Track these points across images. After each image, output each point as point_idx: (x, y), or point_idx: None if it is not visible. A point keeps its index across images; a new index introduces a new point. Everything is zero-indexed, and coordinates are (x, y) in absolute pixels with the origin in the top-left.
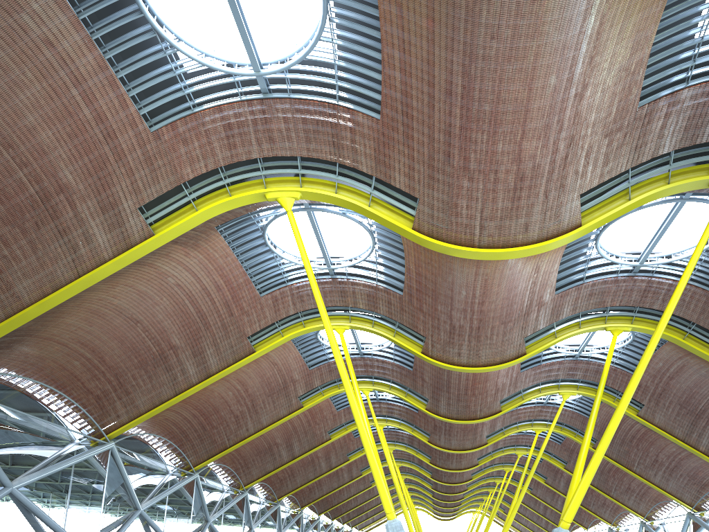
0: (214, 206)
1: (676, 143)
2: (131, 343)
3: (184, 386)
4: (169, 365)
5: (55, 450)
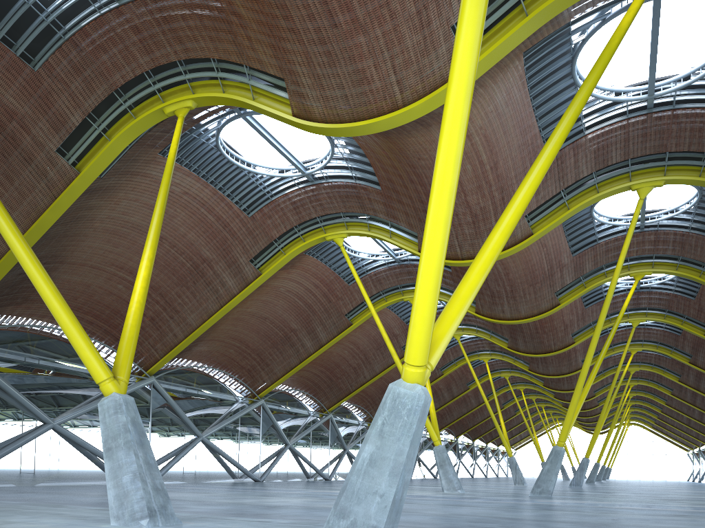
0: (294, 250)
1: (592, 168)
2: (264, 332)
3: (305, 356)
4: (292, 342)
5: (226, 409)
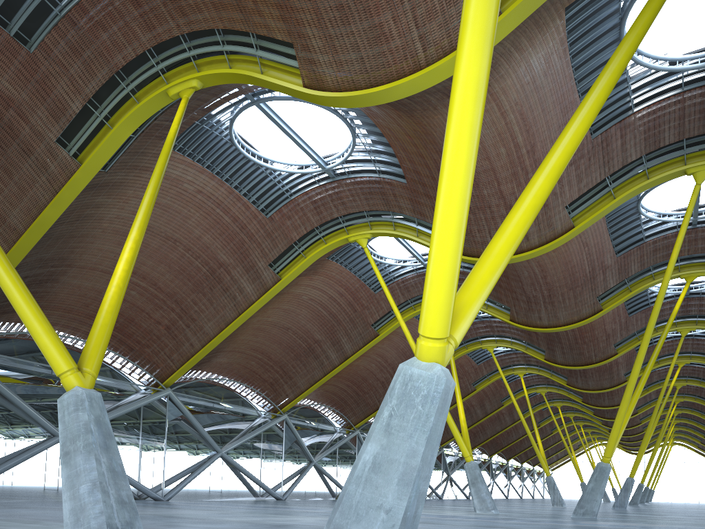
0: (315, 253)
1: (642, 151)
2: (287, 343)
3: (330, 368)
4: (316, 354)
5: (248, 424)
